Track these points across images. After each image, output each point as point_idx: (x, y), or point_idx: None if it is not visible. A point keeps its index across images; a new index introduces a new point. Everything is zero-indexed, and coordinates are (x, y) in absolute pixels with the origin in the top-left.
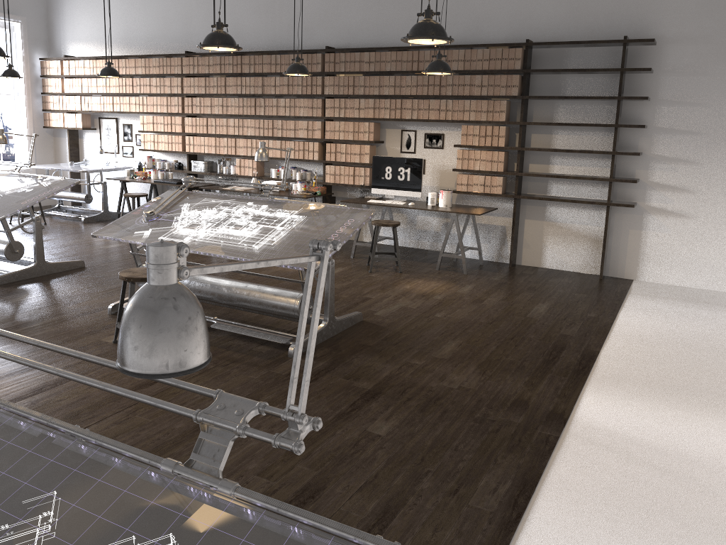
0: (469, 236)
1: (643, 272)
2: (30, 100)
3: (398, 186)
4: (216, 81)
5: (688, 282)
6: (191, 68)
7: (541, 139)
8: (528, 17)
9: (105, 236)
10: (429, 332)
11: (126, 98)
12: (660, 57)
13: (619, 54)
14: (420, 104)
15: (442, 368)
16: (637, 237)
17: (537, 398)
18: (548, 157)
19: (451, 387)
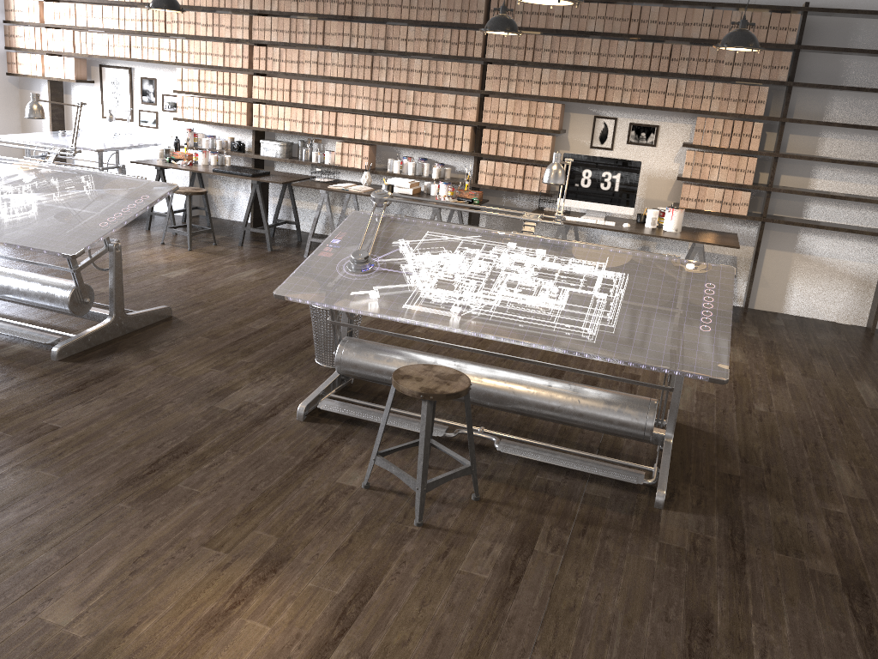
0: None
1: None
2: None
3: (599, 198)
4: (309, 25)
5: None
6: (268, 2)
7: (802, 142)
8: None
9: (303, 299)
10: (785, 443)
11: (154, 39)
12: None
13: None
14: (635, 83)
15: None
16: None
17: None
18: (809, 168)
19: None
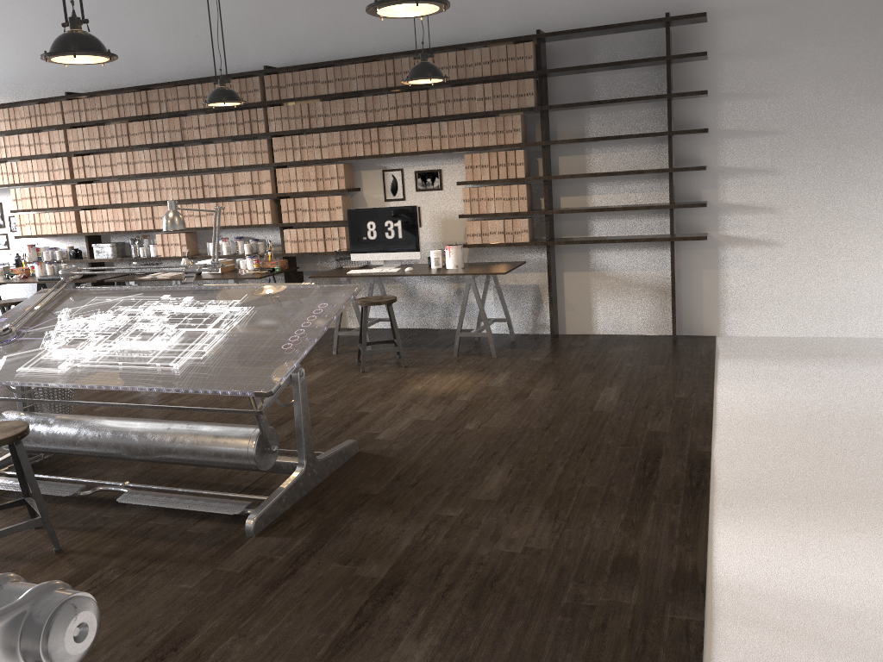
0: (492, 304)
1: (727, 324)
2: None
3: (387, 248)
4: (115, 129)
5: (786, 331)
6: (77, 115)
7: (572, 162)
8: (535, 1)
9: None
10: (461, 457)
11: None
12: (714, 37)
13: (661, 39)
14: (403, 132)
15: (492, 518)
16: (713, 279)
17: (647, 550)
18: (584, 186)
19: (512, 551)
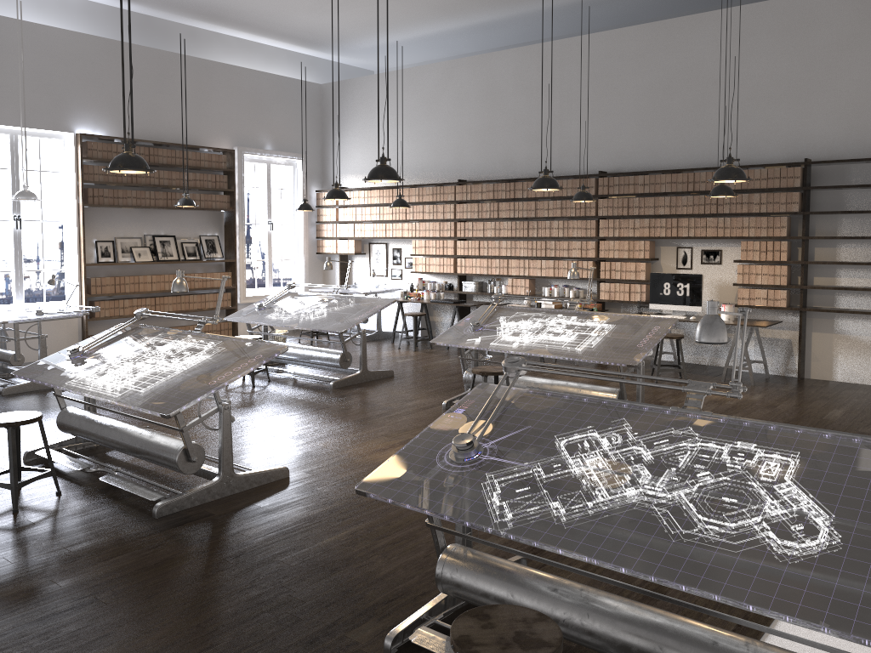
0: (752, 351)
1: None
2: (306, 229)
3: (677, 302)
4: (489, 206)
5: None
6: (464, 195)
7: (825, 252)
8: (805, 137)
9: (443, 343)
10: None
11: (399, 224)
12: None
13: None
14: (696, 222)
15: None
16: None
17: None
18: (833, 270)
19: None
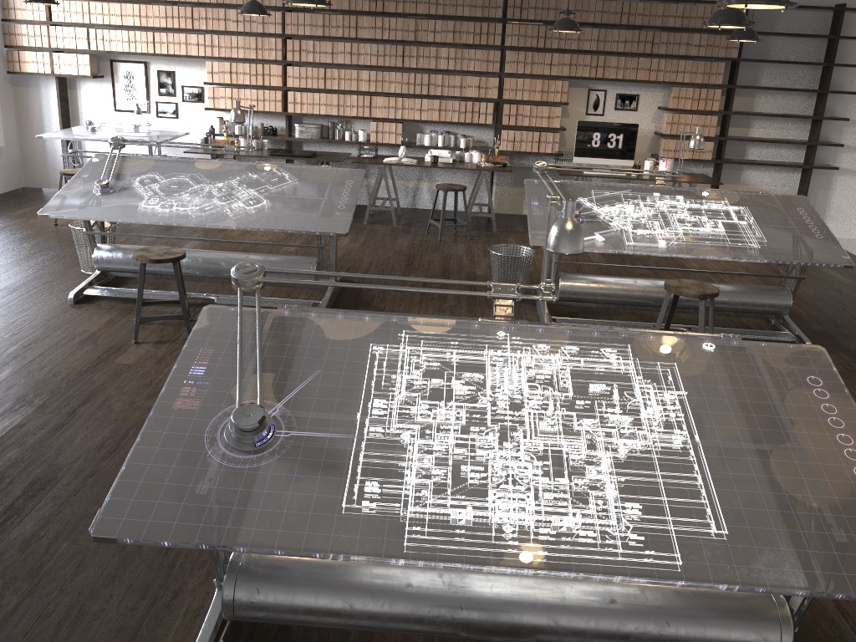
0: None
1: None
2: None
3: (606, 155)
4: (342, 20)
5: None
6: None
7: (743, 102)
8: None
9: None
10: (827, 310)
11: (180, 35)
12: None
13: (827, 20)
14: (626, 62)
15: None
16: (824, 196)
17: None
18: (748, 121)
19: None
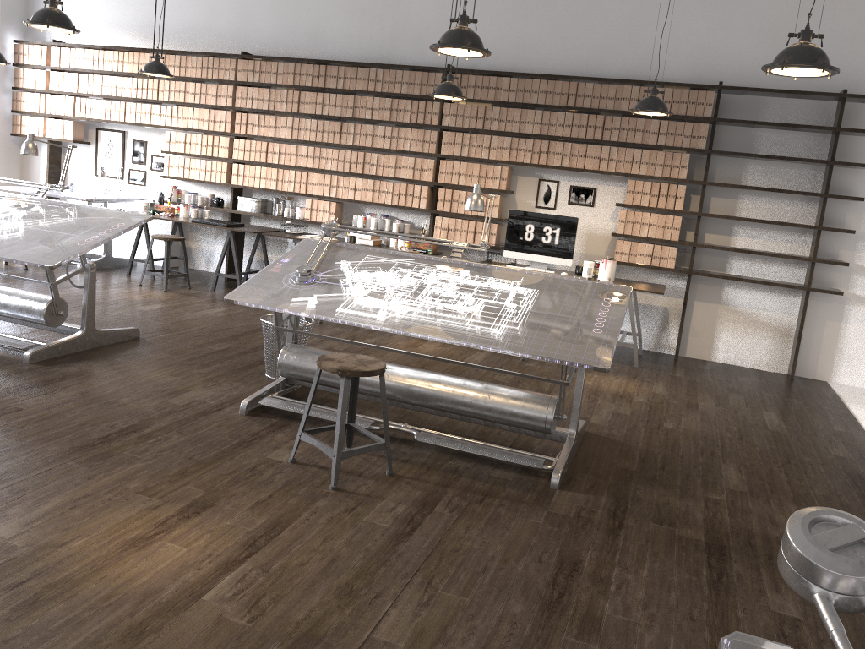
0: None
1: (839, 372)
2: None
3: (541, 251)
4: (286, 95)
5: None
6: (250, 75)
7: (723, 204)
8: (718, 55)
9: (249, 302)
10: (684, 451)
11: (146, 105)
12: None
13: (829, 111)
14: (573, 149)
15: (757, 507)
16: (834, 330)
17: None
18: (730, 227)
19: None
